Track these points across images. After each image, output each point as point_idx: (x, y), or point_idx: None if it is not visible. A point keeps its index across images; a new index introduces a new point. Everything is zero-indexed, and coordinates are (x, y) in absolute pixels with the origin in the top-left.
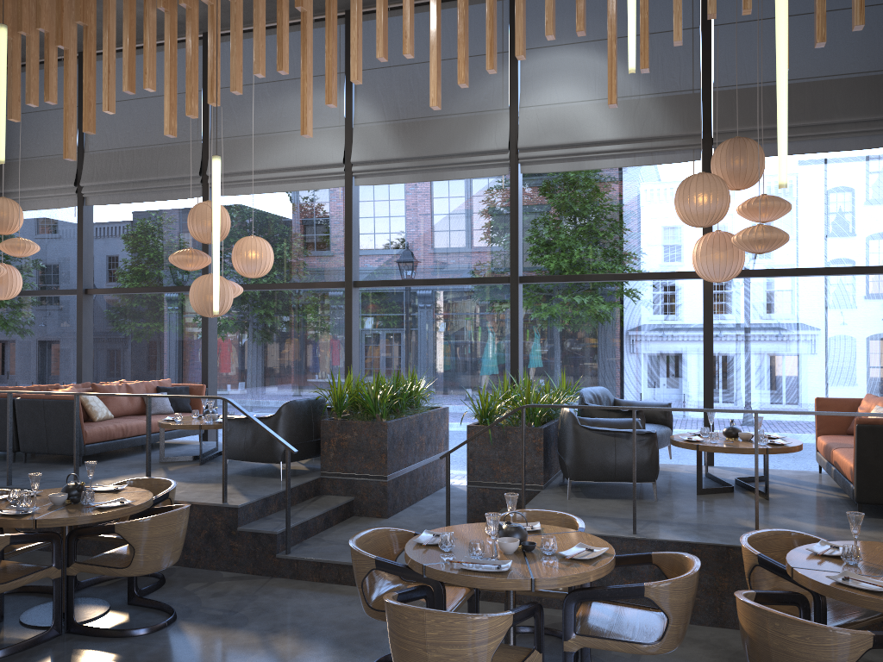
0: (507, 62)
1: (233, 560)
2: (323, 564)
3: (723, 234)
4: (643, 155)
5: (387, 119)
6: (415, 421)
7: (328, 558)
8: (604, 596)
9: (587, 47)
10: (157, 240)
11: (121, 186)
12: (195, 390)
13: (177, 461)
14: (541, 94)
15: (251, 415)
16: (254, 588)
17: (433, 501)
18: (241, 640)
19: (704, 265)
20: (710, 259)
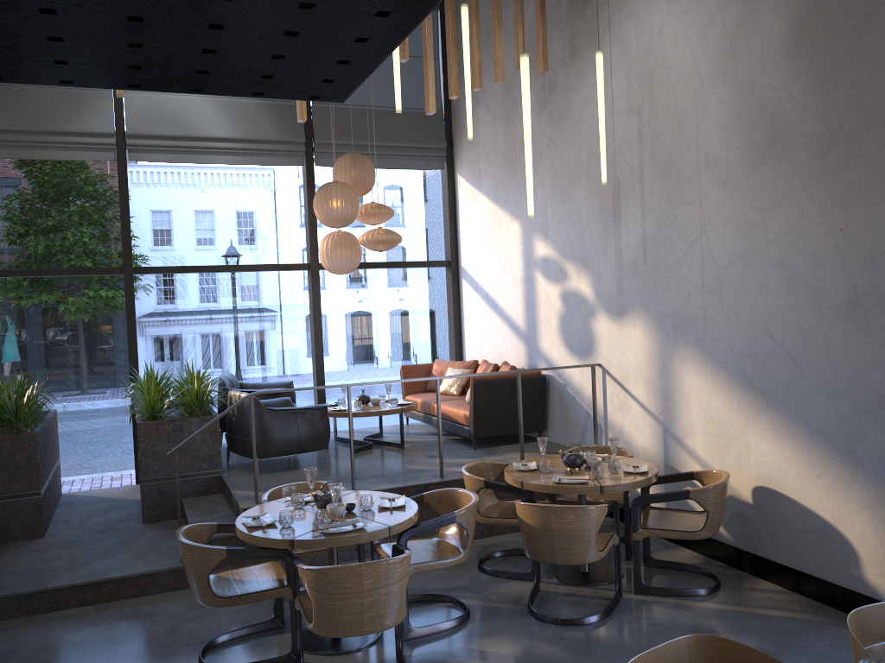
0: None
1: None
2: (33, 594)
3: (346, 234)
4: (254, 155)
5: None
6: (47, 428)
7: (37, 586)
8: (428, 529)
9: None
10: None
11: None
12: None
13: None
14: None
15: None
16: None
17: (70, 511)
18: None
19: (333, 259)
20: (339, 255)
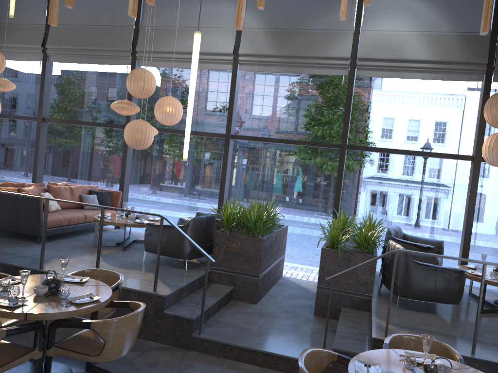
0: None
1: (157, 334)
2: (227, 345)
3: None
4: (443, 73)
5: (267, 27)
6: (274, 236)
7: (231, 341)
8: None
9: None
10: (76, 89)
11: (74, 51)
12: (114, 195)
13: (105, 245)
14: (377, 23)
15: (181, 231)
16: (177, 360)
17: (279, 290)
18: None
19: (494, 154)
20: None
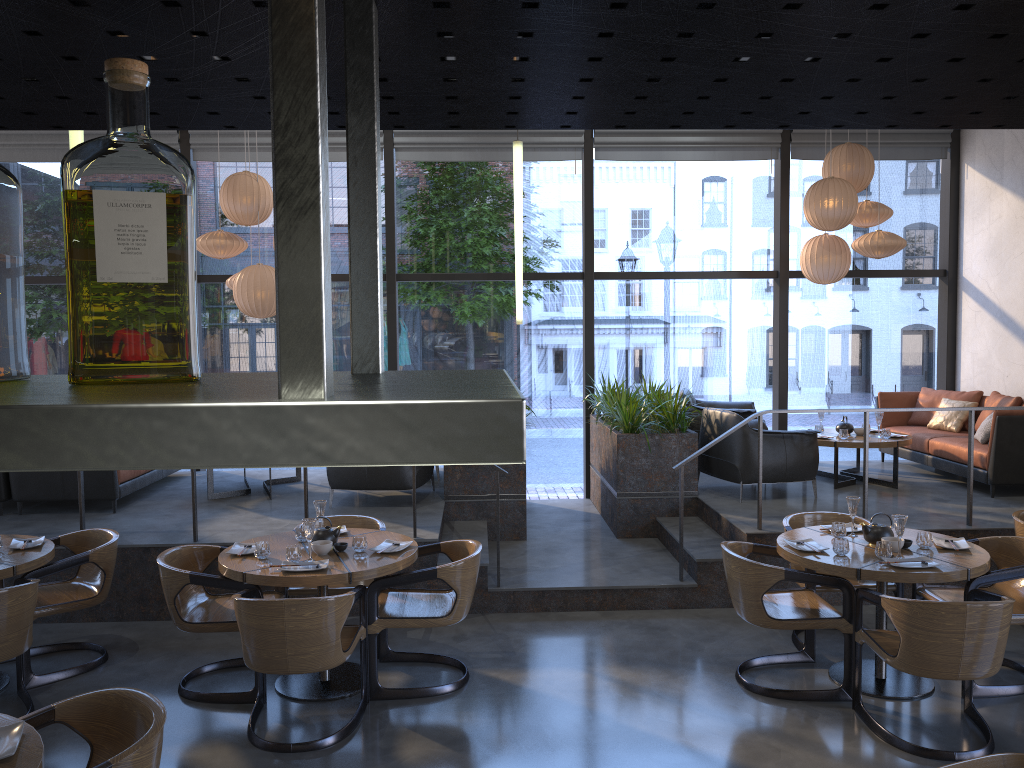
0: None
1: None
2: (546, 592)
3: (835, 238)
4: (723, 150)
5: None
6: None
7: (549, 585)
8: (1003, 578)
9: None
10: None
11: (49, 138)
12: None
13: (228, 497)
14: None
15: None
16: (485, 626)
17: (536, 518)
18: (570, 676)
19: (819, 267)
20: (826, 262)
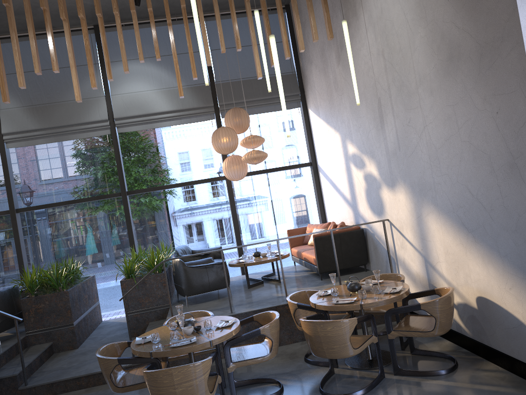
0: (99, 69)
1: None
2: (54, 383)
3: (236, 156)
4: (185, 118)
5: (24, 105)
6: (81, 286)
7: (56, 379)
8: (243, 340)
9: (145, 61)
10: None
11: None
12: None
13: None
14: (123, 87)
15: None
16: None
17: (99, 332)
18: None
19: (230, 172)
20: (232, 170)
